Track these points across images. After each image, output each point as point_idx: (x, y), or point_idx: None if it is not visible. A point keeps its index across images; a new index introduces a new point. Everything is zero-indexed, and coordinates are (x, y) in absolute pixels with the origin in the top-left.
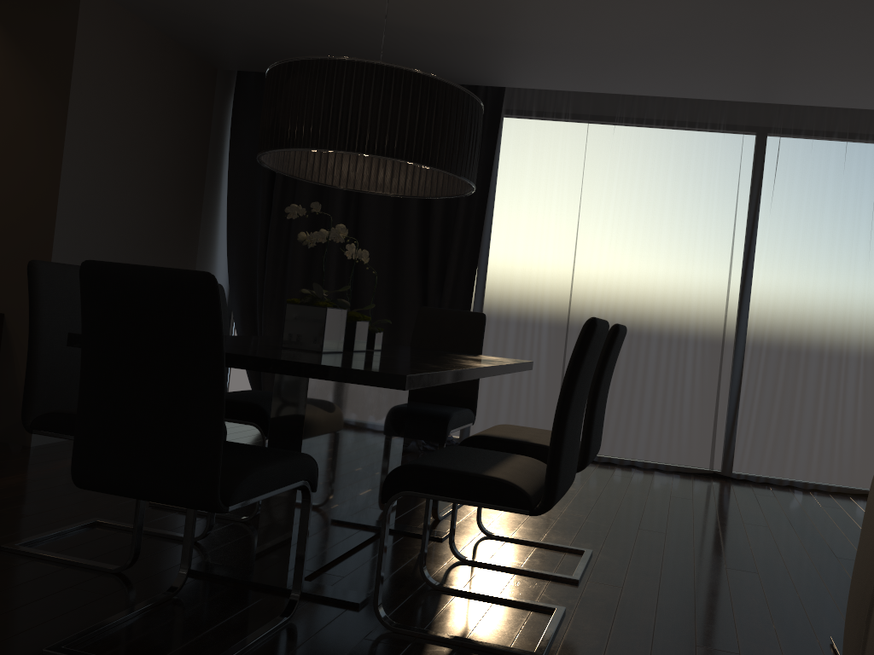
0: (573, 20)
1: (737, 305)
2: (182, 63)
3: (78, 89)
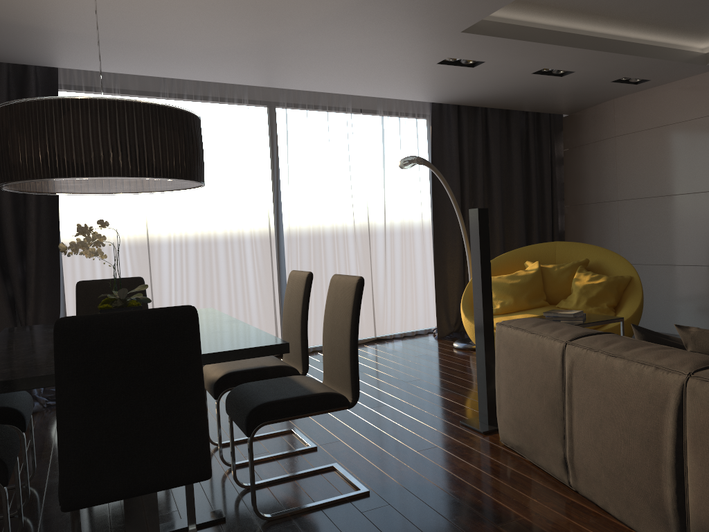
0: (176, 32)
1: (276, 233)
2: None
3: None
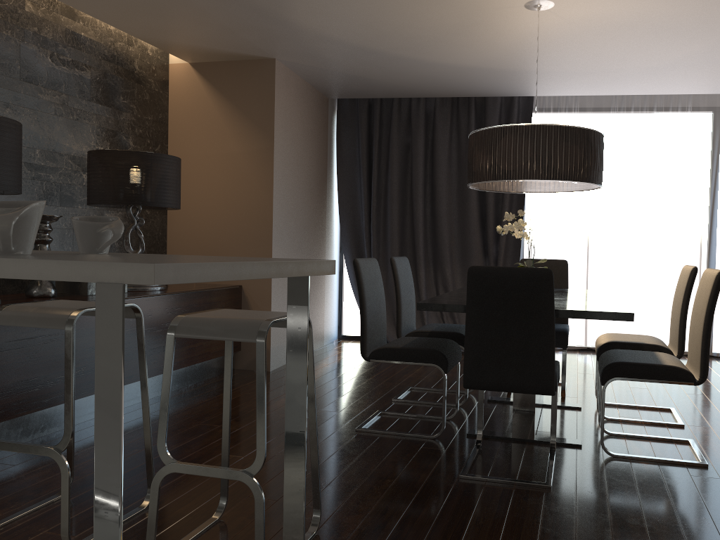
0: (613, 59)
1: (708, 235)
2: (314, 99)
3: (276, 131)
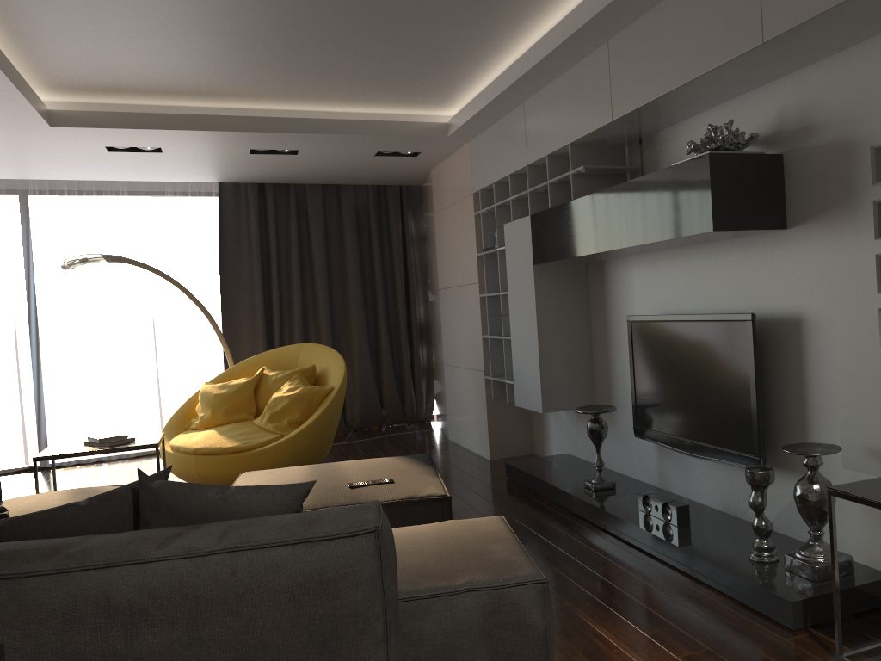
0: None
1: (26, 333)
2: None
3: None
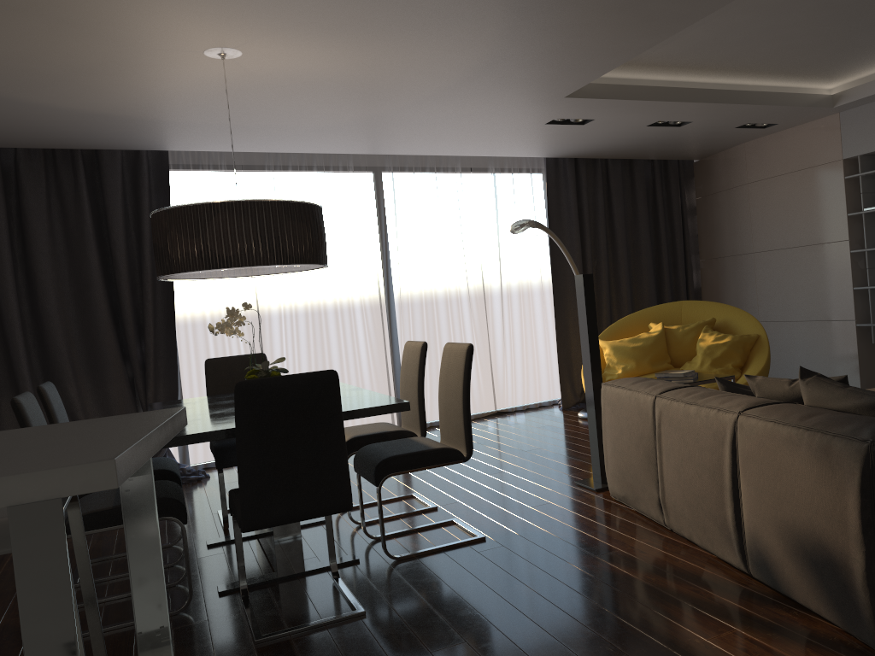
0: (287, 115)
1: (387, 303)
2: None
3: None
